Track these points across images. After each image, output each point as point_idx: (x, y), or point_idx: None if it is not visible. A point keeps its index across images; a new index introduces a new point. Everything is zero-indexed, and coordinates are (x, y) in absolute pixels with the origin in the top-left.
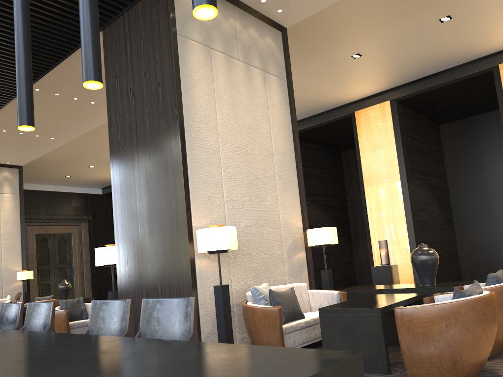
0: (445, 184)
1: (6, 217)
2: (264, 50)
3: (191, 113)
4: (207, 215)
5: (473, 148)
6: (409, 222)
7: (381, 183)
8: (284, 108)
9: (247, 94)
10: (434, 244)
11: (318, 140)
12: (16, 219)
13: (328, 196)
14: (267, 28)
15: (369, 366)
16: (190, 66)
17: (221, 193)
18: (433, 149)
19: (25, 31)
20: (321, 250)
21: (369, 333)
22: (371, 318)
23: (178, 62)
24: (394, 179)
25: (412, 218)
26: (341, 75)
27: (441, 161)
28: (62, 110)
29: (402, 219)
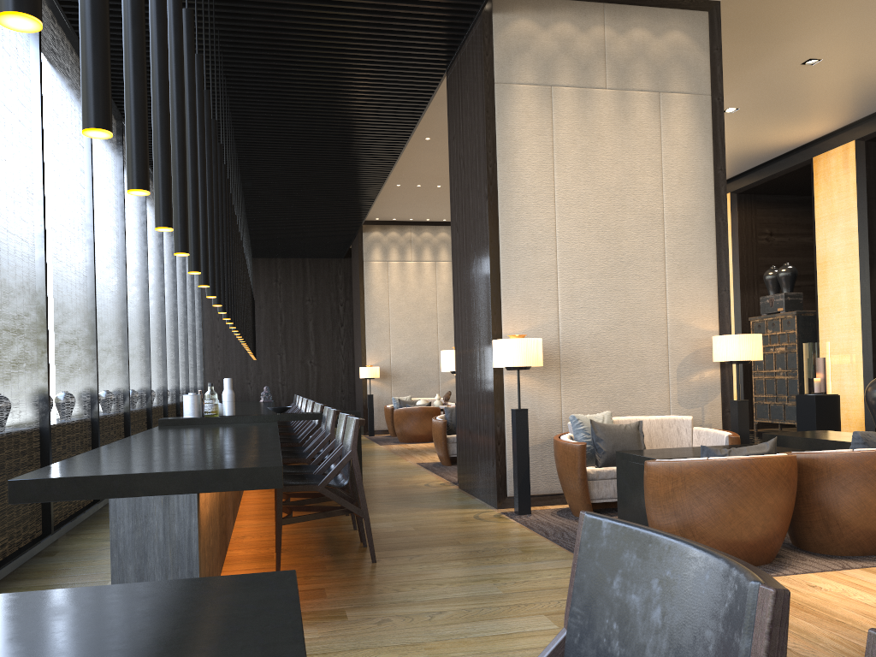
0: None
1: (442, 293)
2: (661, 57)
3: (509, 187)
4: (526, 319)
5: None
6: None
7: None
8: (697, 143)
9: (616, 138)
10: None
11: None
12: None
13: None
14: (673, 16)
15: None
16: (513, 122)
17: (553, 289)
18: None
19: (201, 213)
20: None
21: None
22: None
23: (493, 121)
24: None
25: None
26: None
27: None
28: None
29: None
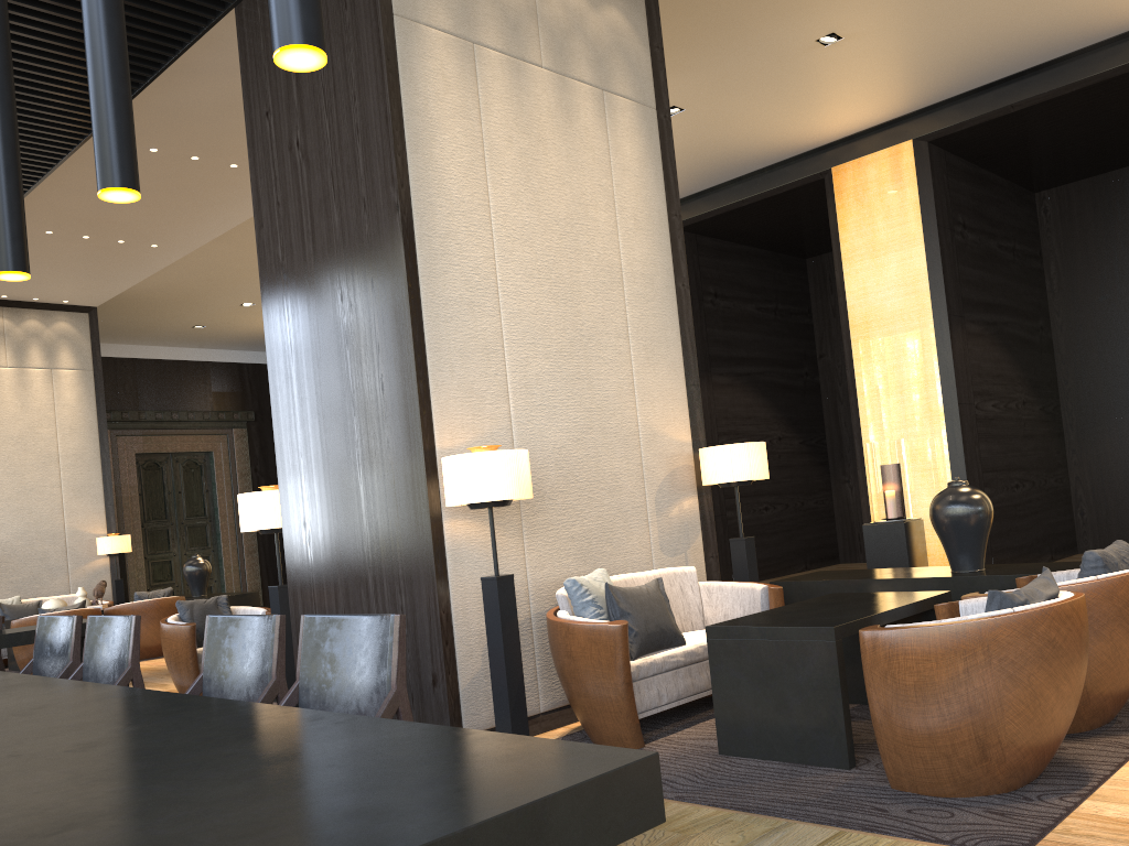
0: (1044, 333)
1: (67, 421)
2: (601, 40)
3: (429, 196)
4: (469, 423)
5: (1113, 247)
6: (953, 422)
7: (891, 335)
8: (649, 173)
9: (561, 146)
10: (1012, 471)
11: (751, 235)
12: (90, 423)
13: (775, 362)
14: None
15: (810, 751)
16: (426, 88)
17: (500, 374)
18: (1018, 252)
19: None
20: (757, 486)
21: (811, 681)
22: (815, 649)
23: (396, 79)
24: (919, 325)
25: (960, 413)
26: (795, 85)
27: (1036, 279)
28: (168, 185)
29: (935, 416)
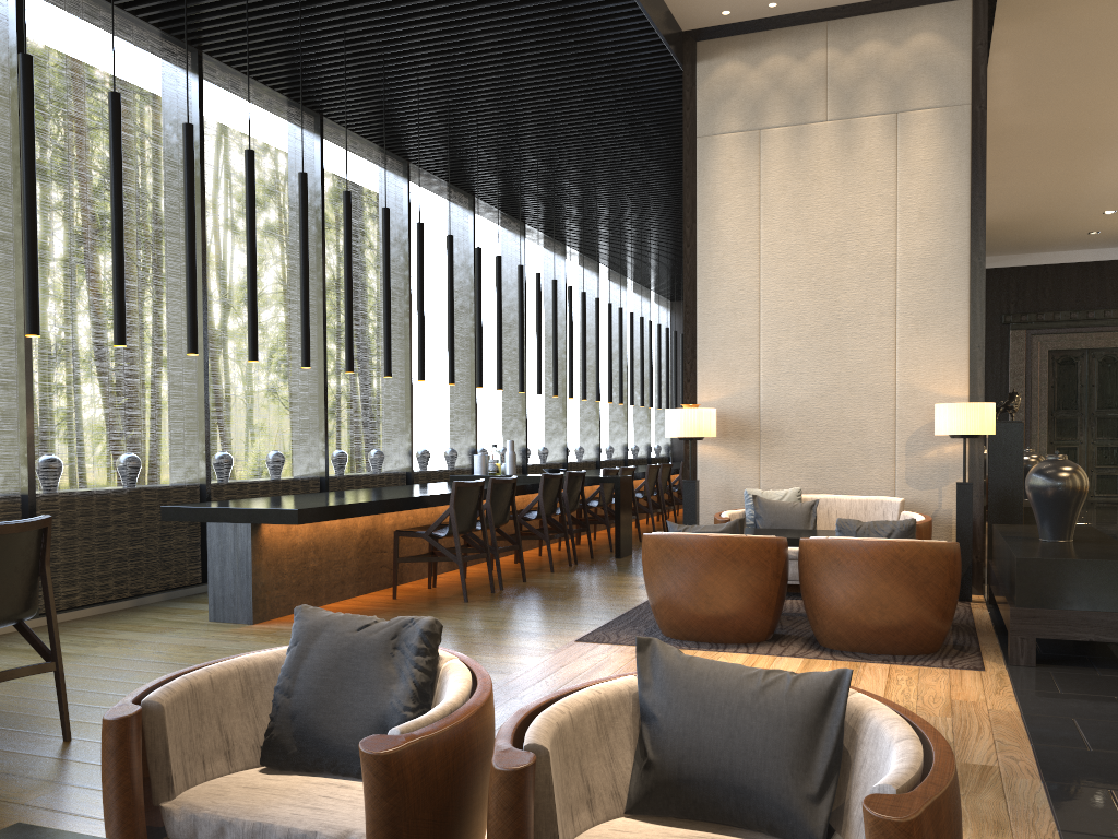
0: None
1: None
2: (900, 70)
3: (709, 247)
4: (723, 386)
5: None
6: None
7: None
8: (948, 167)
9: (837, 177)
10: None
11: None
12: None
13: None
14: (920, 15)
15: None
16: (715, 176)
17: (754, 353)
18: None
19: (346, 316)
20: None
21: None
22: None
23: (693, 179)
24: None
25: None
26: None
27: None
28: None
29: None
